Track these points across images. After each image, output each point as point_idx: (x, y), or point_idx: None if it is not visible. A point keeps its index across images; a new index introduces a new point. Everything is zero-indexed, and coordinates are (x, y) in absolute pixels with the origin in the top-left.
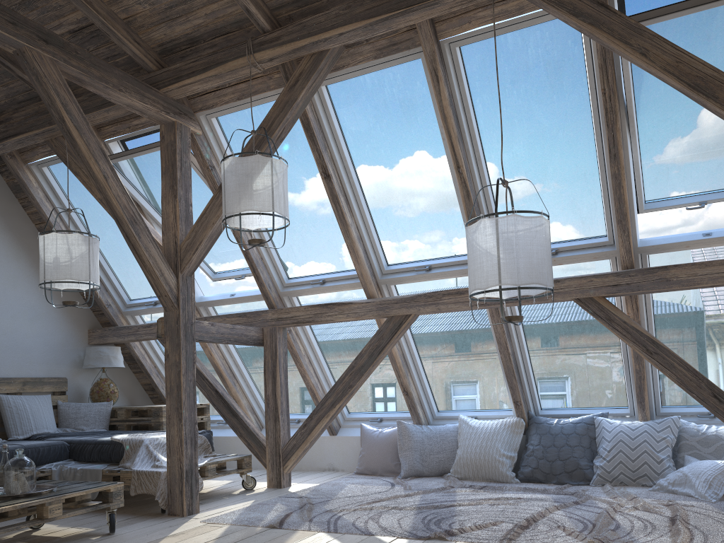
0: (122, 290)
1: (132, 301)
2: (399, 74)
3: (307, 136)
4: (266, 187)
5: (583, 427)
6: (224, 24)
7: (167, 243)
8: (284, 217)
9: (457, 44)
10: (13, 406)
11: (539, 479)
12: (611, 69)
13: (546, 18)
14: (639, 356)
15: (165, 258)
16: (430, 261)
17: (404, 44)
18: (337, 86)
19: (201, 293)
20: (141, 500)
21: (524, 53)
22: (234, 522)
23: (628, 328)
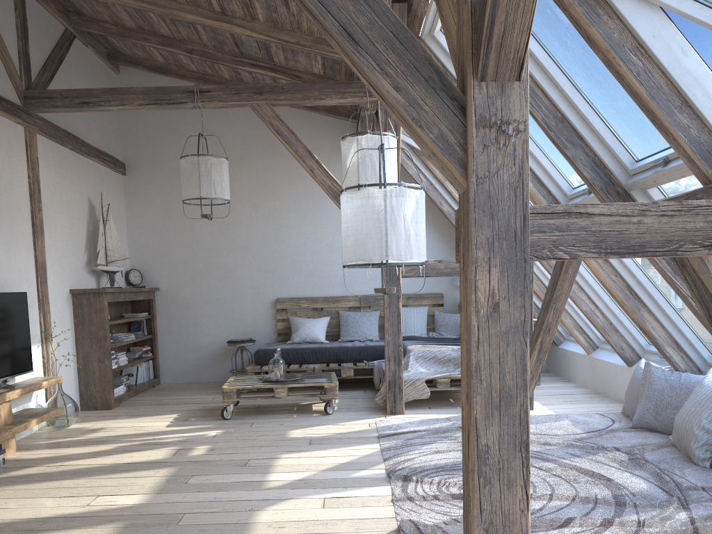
0: None
1: None
2: None
3: None
4: (353, 163)
5: None
6: None
7: None
8: None
9: None
10: None
11: None
12: None
13: None
14: None
15: None
16: None
17: None
18: None
19: None
20: None
21: None
22: (382, 426)
23: (696, 280)
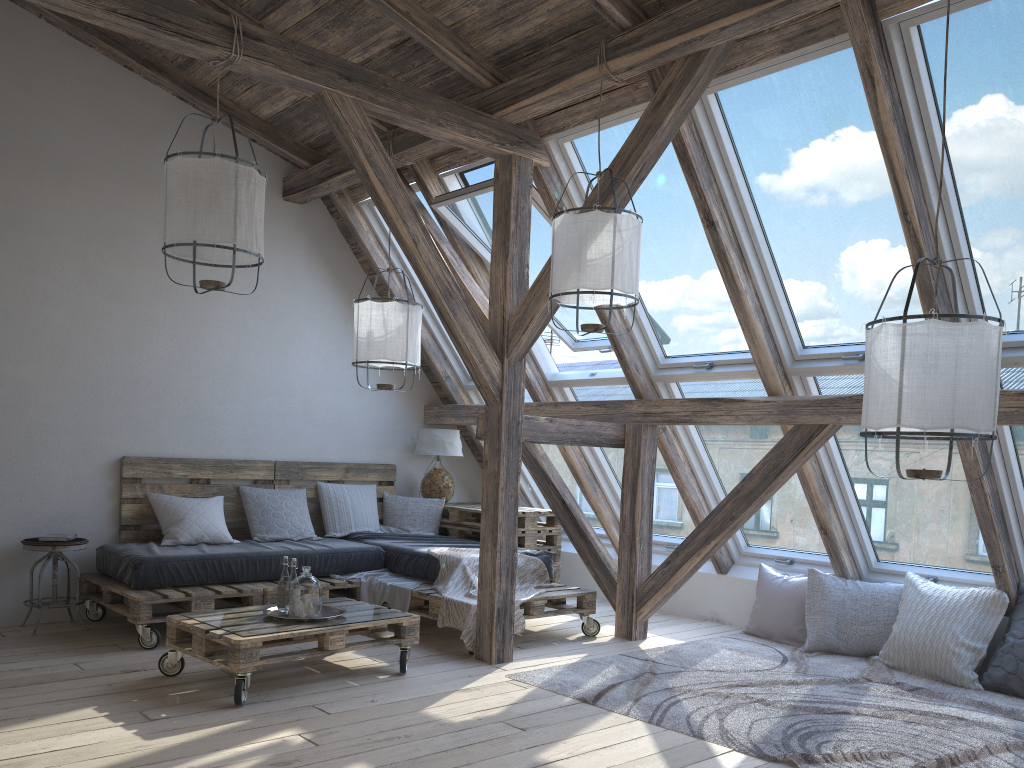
0: None
1: None
2: (822, 71)
3: (683, 168)
4: (605, 255)
5: None
6: (573, 20)
7: (494, 318)
8: (628, 295)
9: (912, 22)
10: (333, 497)
11: (1016, 690)
12: None
13: None
14: None
15: (487, 339)
16: None
17: (825, 29)
18: (731, 93)
19: (555, 369)
20: (457, 631)
21: None
22: (543, 684)
23: None
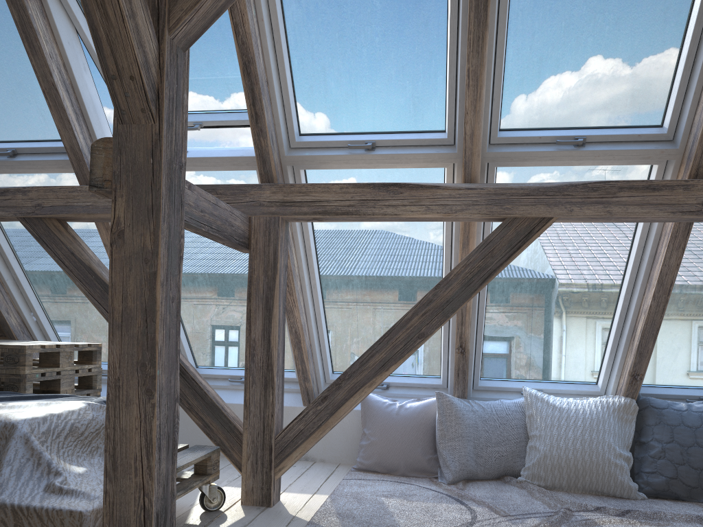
0: None
1: None
2: None
3: None
4: None
5: None
6: None
7: None
8: None
9: None
10: None
11: (679, 494)
12: None
13: None
14: None
15: None
16: (584, 131)
17: None
18: None
19: None
20: None
21: None
22: None
23: None
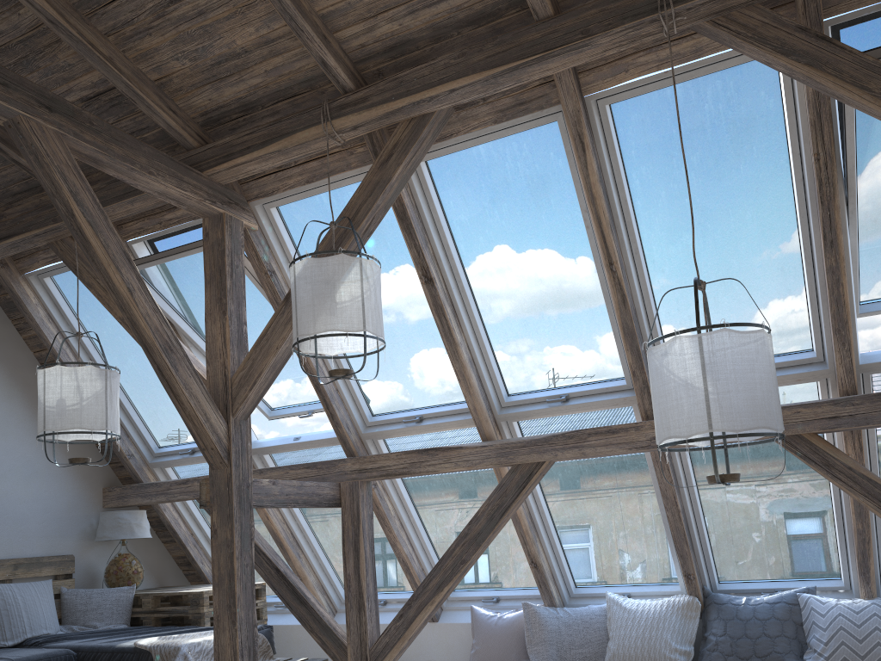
0: (149, 434)
1: (162, 449)
2: (526, 143)
3: (402, 227)
4: (355, 297)
5: (784, 608)
6: (290, 83)
7: (214, 376)
8: (379, 338)
9: (608, 100)
10: (0, 599)
11: None
12: (828, 127)
13: (731, 62)
14: (863, 512)
15: (211, 397)
16: (567, 389)
17: (535, 102)
18: (441, 161)
19: (254, 437)
20: None
21: (700, 110)
22: None
23: (855, 476)
